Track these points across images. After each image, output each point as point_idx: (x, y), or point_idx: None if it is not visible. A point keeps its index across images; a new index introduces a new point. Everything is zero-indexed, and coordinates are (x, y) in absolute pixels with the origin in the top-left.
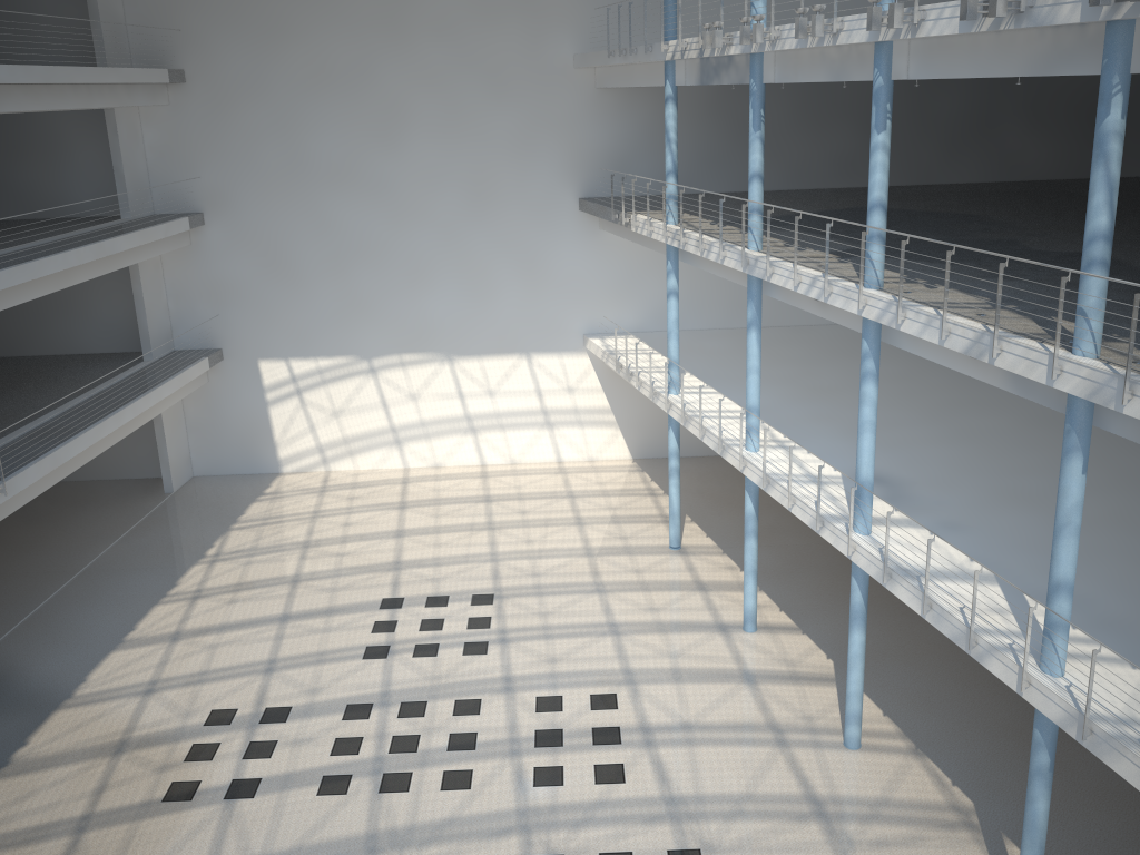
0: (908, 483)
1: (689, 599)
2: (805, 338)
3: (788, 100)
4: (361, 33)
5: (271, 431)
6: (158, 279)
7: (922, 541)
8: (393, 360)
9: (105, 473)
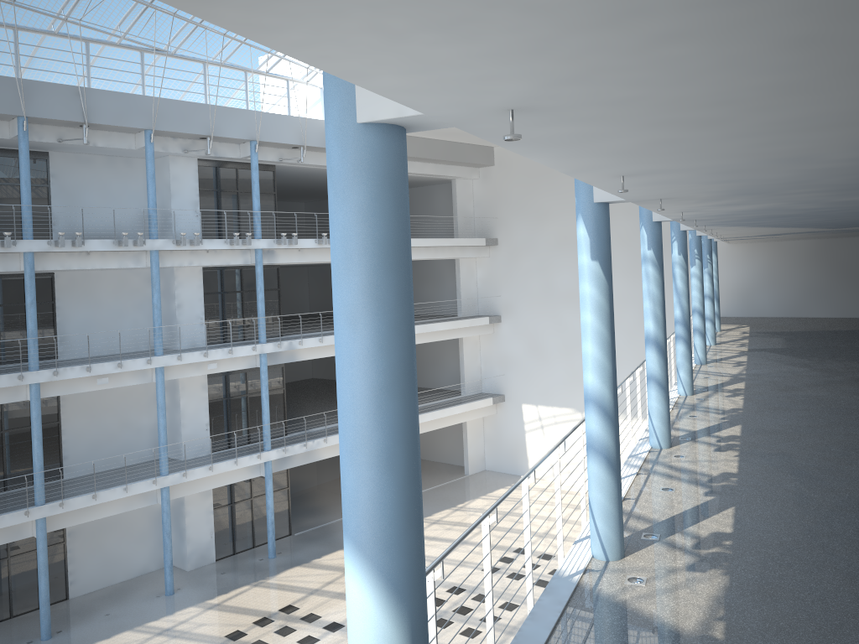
0: None
1: None
2: None
3: None
4: None
5: (526, 449)
6: (475, 351)
7: None
8: None
9: (444, 459)
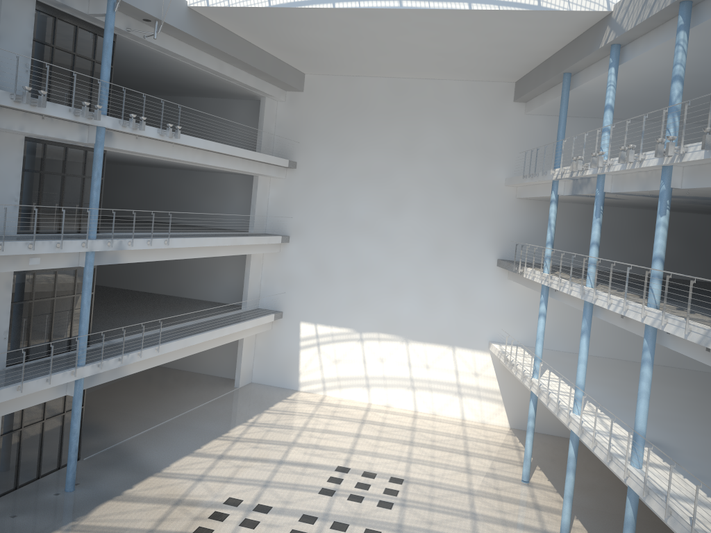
0: (677, 450)
1: (527, 512)
2: (633, 368)
3: (635, 219)
4: (390, 154)
5: (298, 364)
6: (259, 267)
7: (676, 480)
8: (374, 335)
9: (206, 370)
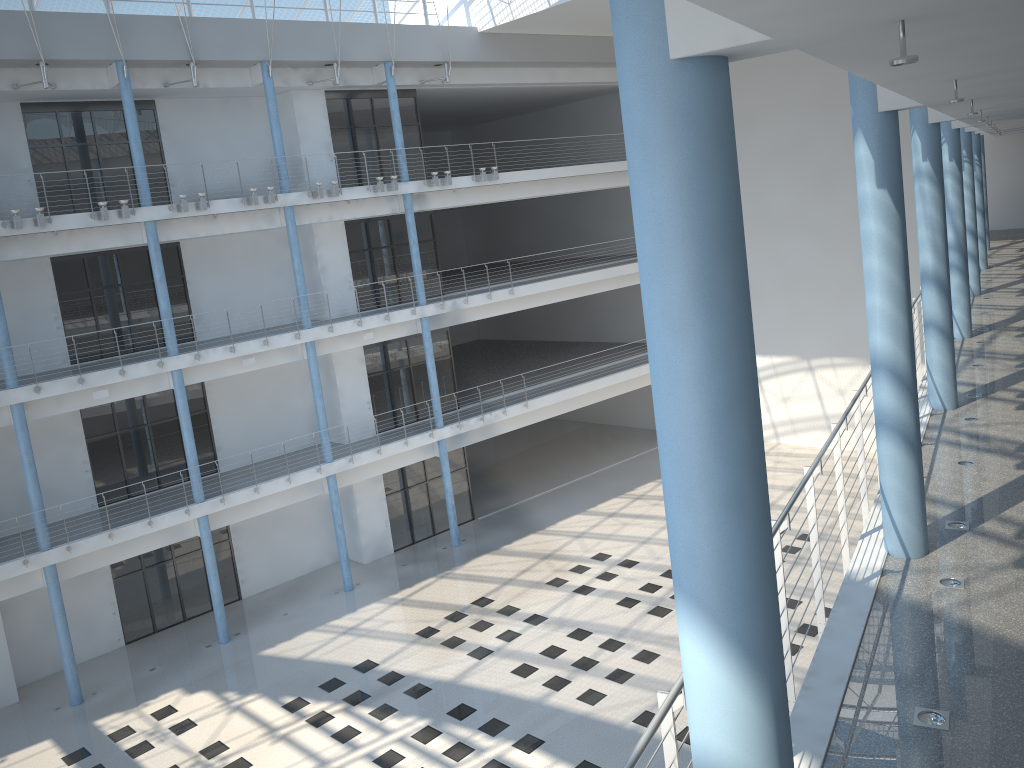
0: None
1: None
2: None
3: None
4: (802, 116)
5: None
6: None
7: None
8: (825, 361)
9: (641, 424)
